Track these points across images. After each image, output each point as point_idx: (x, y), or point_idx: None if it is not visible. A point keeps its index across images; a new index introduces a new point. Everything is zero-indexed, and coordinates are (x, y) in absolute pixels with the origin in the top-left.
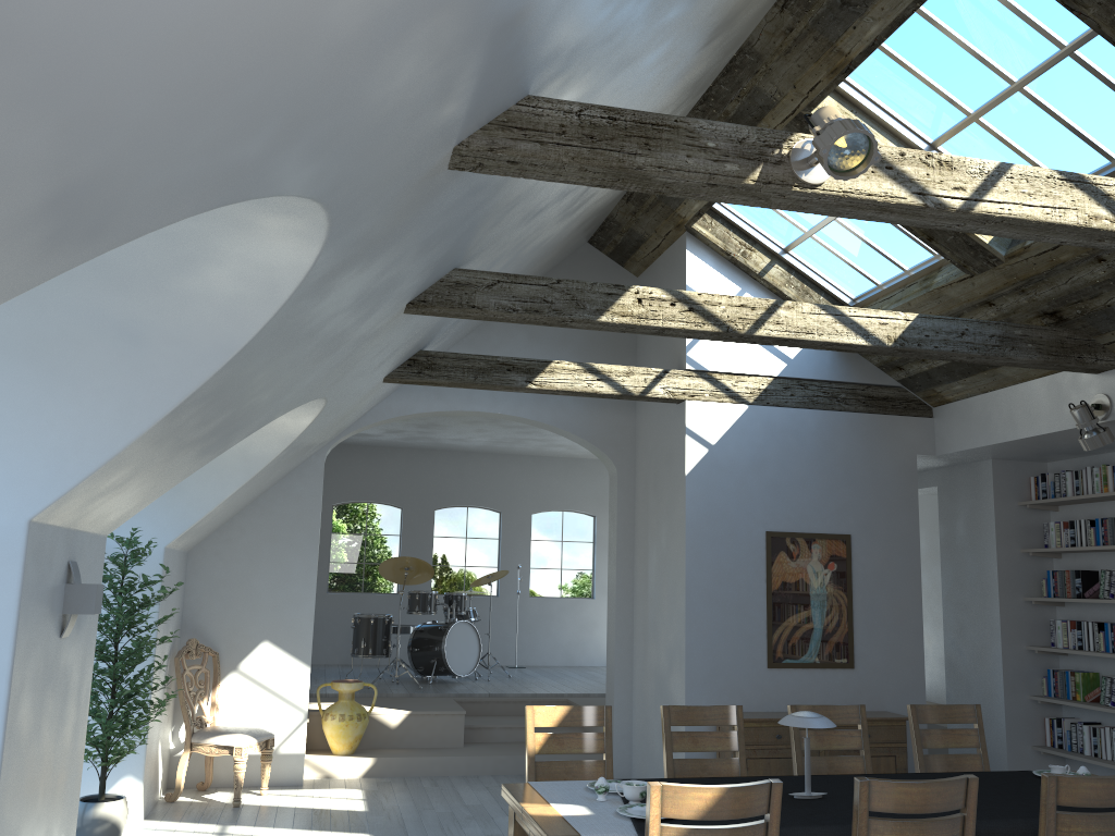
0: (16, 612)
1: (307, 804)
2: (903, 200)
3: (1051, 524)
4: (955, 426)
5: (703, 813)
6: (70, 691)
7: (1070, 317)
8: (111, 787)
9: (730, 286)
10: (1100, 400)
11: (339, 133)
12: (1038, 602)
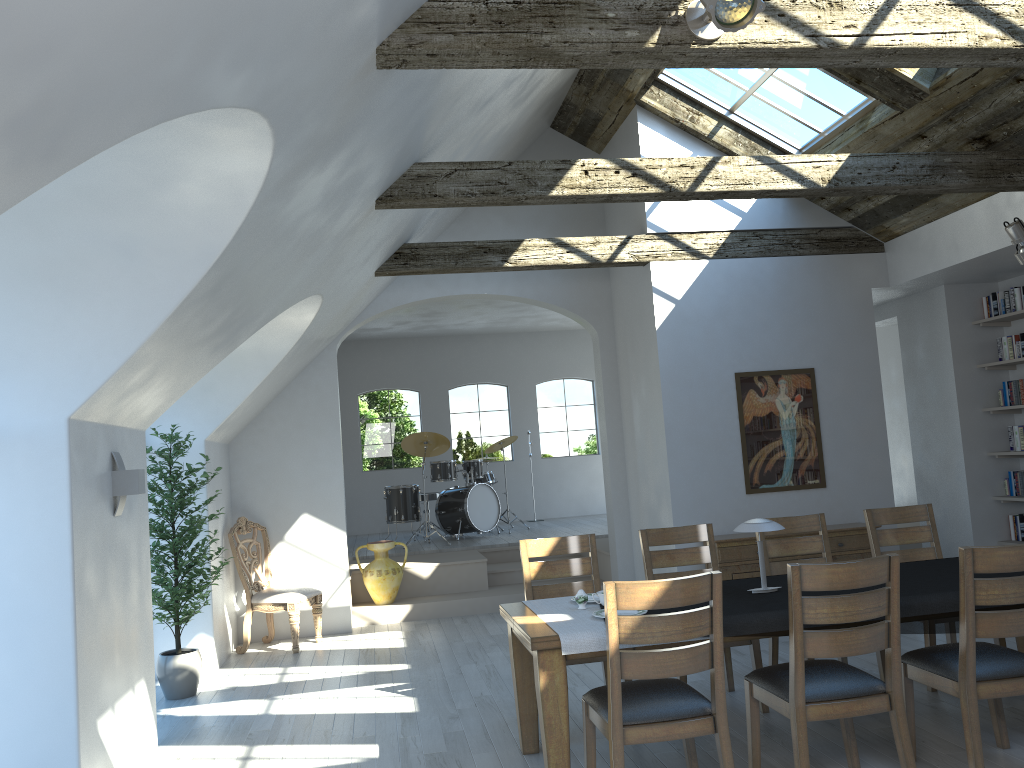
0: (69, 494)
1: (355, 646)
2: (797, 44)
3: (1003, 338)
4: (905, 257)
5: (653, 604)
6: (130, 560)
7: (998, 139)
8: (188, 644)
9: (682, 152)
10: None
11: (255, 45)
12: (995, 412)
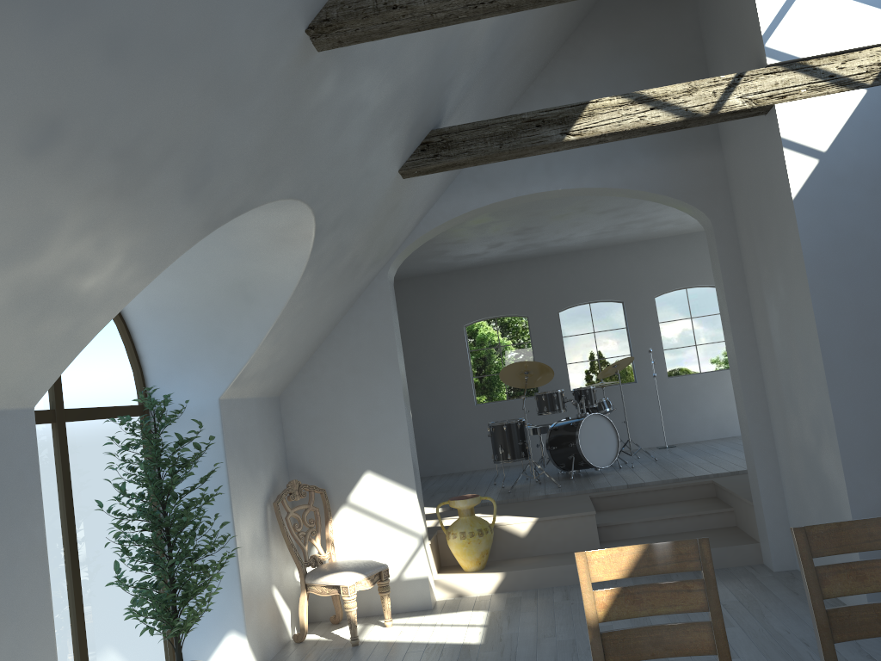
0: None
1: (424, 638)
2: None
3: None
4: None
5: None
6: None
7: None
8: (219, 644)
9: None
10: None
11: None
12: None
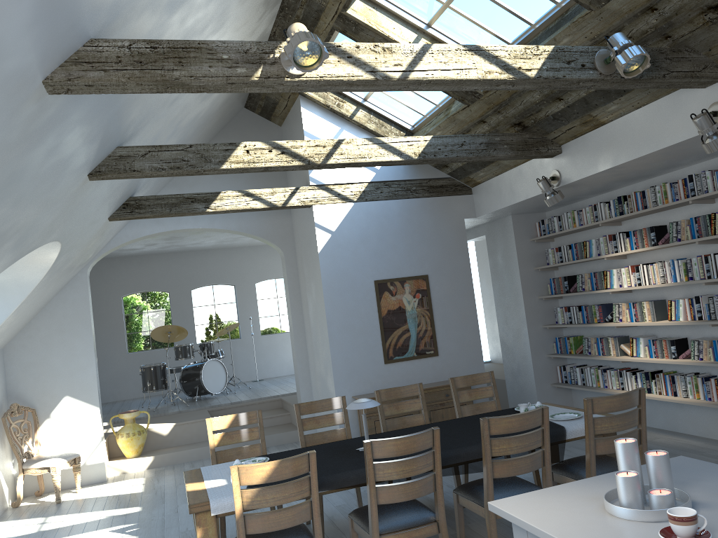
0: None
1: (105, 494)
2: (361, 77)
3: (549, 250)
4: (484, 198)
5: (266, 479)
6: None
7: (529, 125)
8: None
9: (332, 127)
10: (554, 174)
11: None
12: (546, 298)
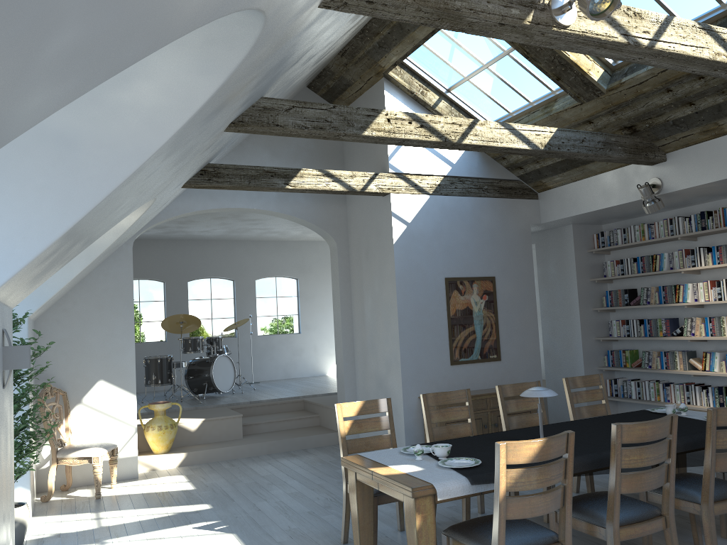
0: None
1: (150, 490)
2: (616, 39)
3: (608, 262)
4: (554, 204)
5: (532, 458)
6: (8, 429)
7: (641, 129)
8: None
9: None
10: (654, 181)
11: None
12: (601, 310)
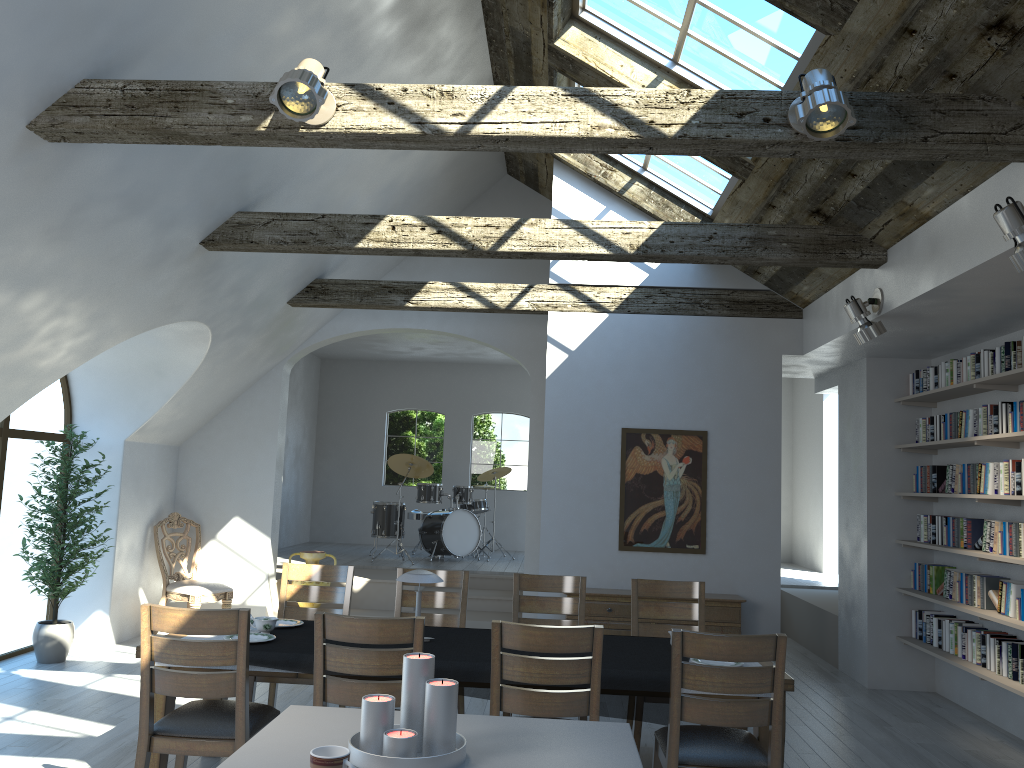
0: None
1: None
2: (401, 131)
3: (920, 420)
4: (812, 326)
5: (178, 629)
6: None
7: (831, 214)
8: (87, 618)
9: (594, 205)
10: (877, 294)
11: None
12: (906, 497)
